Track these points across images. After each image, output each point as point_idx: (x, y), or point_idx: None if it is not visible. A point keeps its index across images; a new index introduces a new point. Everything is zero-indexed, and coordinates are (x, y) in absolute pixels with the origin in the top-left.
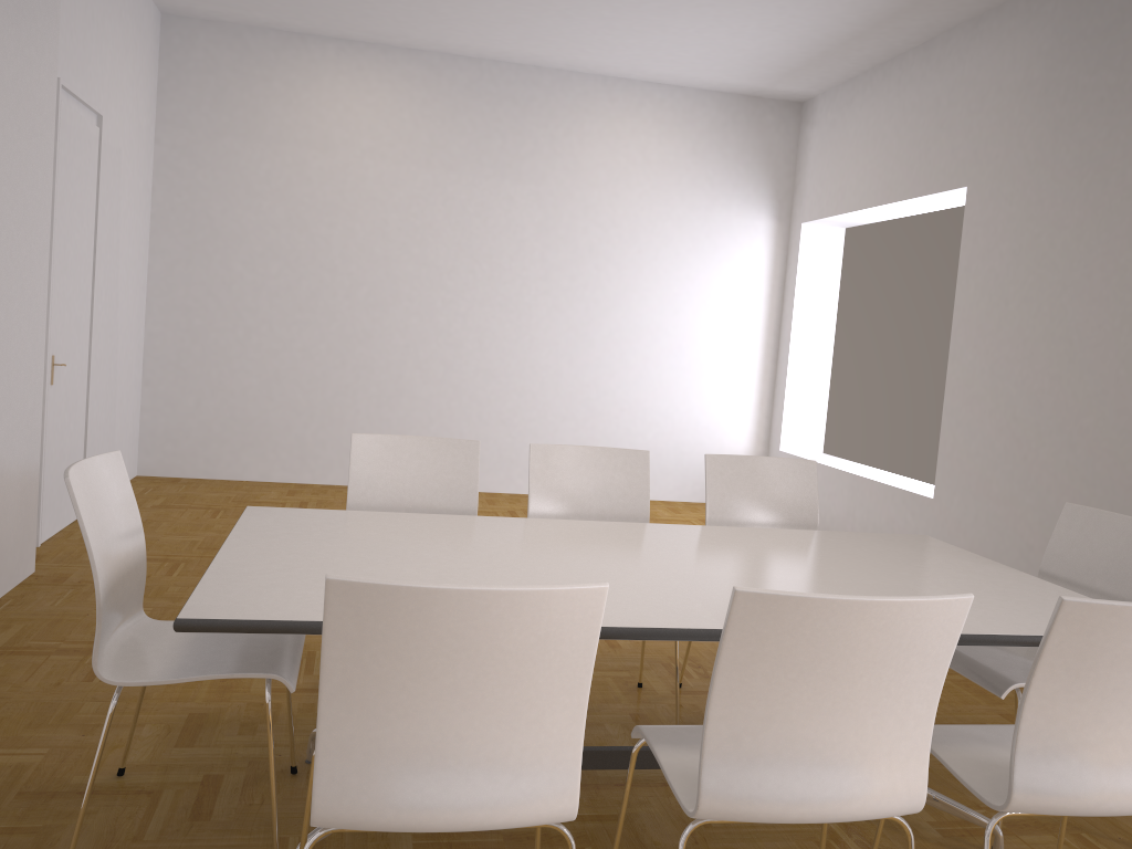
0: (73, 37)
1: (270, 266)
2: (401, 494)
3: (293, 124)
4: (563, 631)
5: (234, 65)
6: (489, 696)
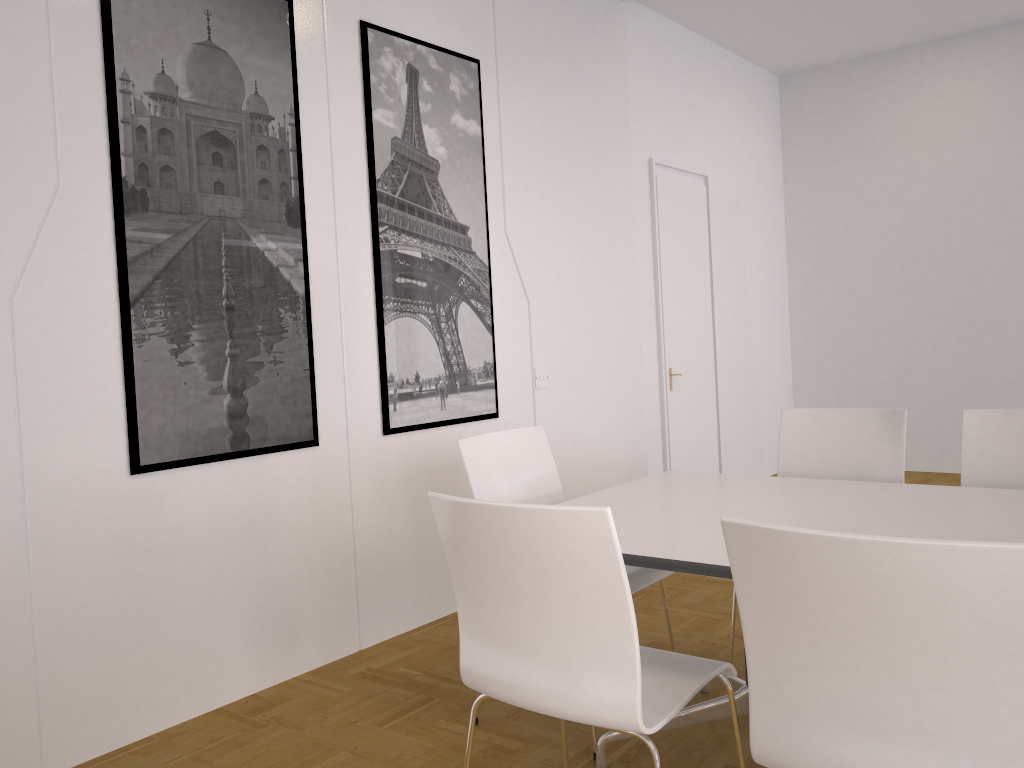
0: (667, 124)
1: (891, 269)
2: (828, 464)
3: (899, 134)
4: (581, 549)
5: (841, 98)
6: (545, 601)
